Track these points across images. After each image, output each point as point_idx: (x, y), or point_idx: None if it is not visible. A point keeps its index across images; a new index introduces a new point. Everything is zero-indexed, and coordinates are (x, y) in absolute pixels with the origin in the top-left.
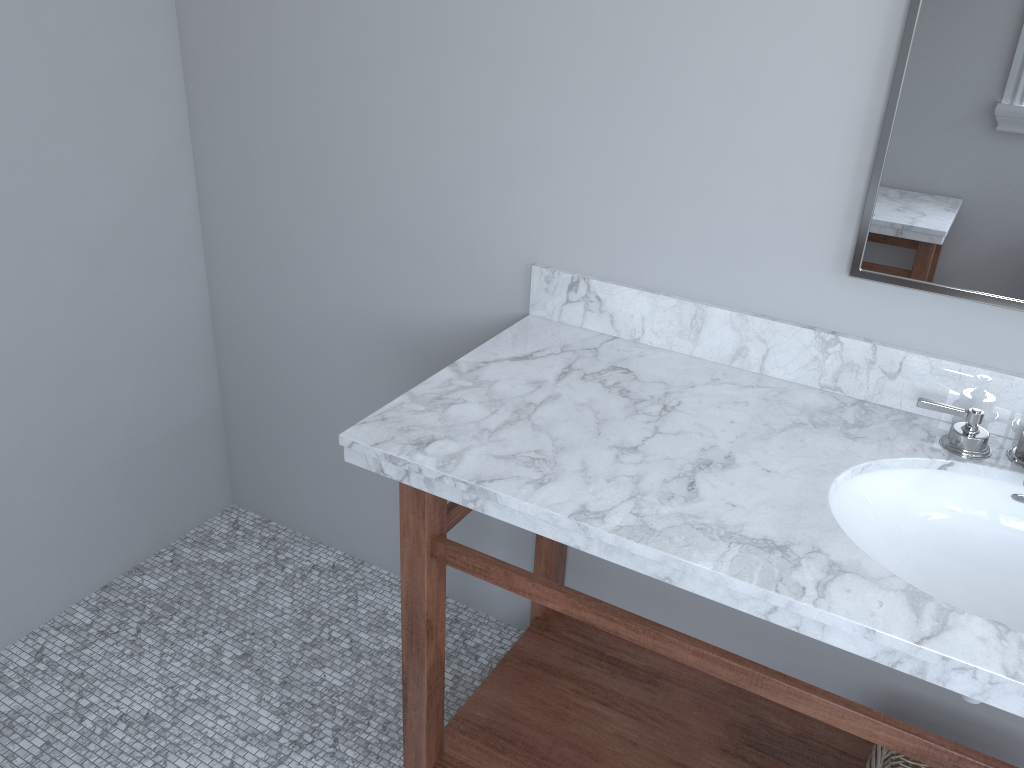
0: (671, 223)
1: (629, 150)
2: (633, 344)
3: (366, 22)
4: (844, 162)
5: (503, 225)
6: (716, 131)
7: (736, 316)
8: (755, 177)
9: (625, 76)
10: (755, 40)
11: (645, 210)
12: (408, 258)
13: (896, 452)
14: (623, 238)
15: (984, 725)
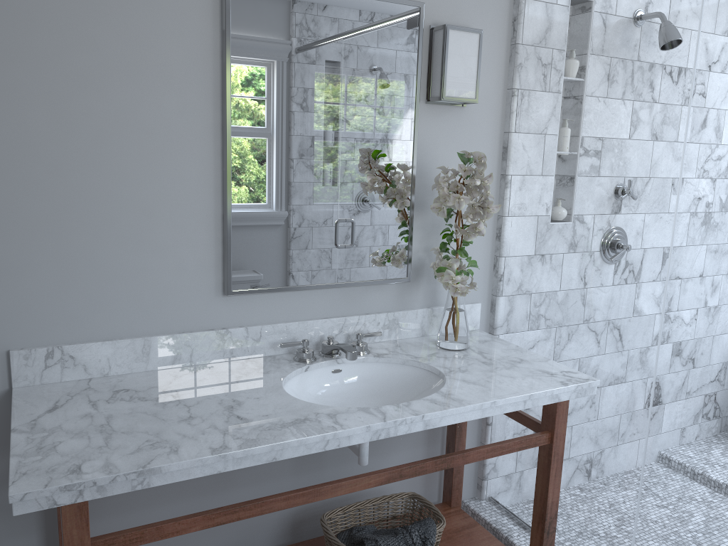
0: (114, 294)
1: (76, 255)
2: (106, 377)
3: None
4: (209, 239)
5: None
6: (133, 234)
7: (170, 337)
8: (162, 256)
9: (65, 210)
10: (147, 182)
11: (94, 290)
12: None
13: (288, 370)
14: (81, 312)
15: (336, 499)
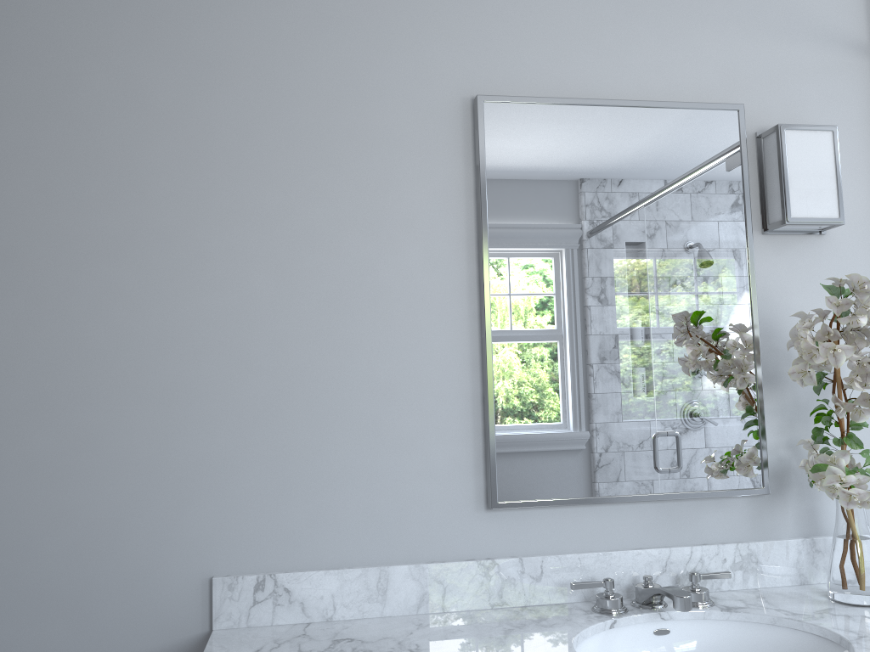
0: (343, 504)
1: (297, 451)
2: (329, 623)
3: (4, 380)
4: (465, 429)
5: (174, 547)
6: (368, 424)
7: (414, 567)
8: (404, 452)
9: (286, 394)
10: (386, 356)
11: (318, 498)
12: (52, 614)
13: (583, 624)
14: (301, 528)
15: None
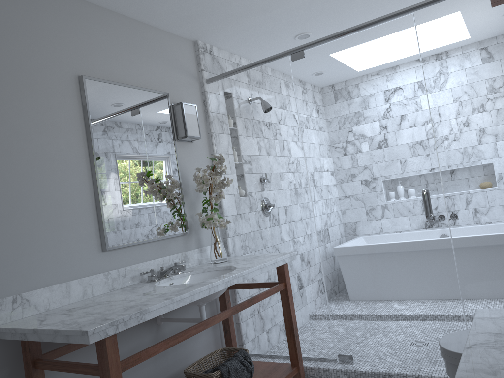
0: (45, 257)
1: (22, 235)
2: (49, 310)
3: None
4: (91, 219)
5: None
6: (52, 219)
7: (80, 280)
8: (68, 231)
9: (14, 207)
10: (56, 188)
11: (34, 256)
12: None
13: (152, 284)
14: (28, 271)
15: (177, 373)
